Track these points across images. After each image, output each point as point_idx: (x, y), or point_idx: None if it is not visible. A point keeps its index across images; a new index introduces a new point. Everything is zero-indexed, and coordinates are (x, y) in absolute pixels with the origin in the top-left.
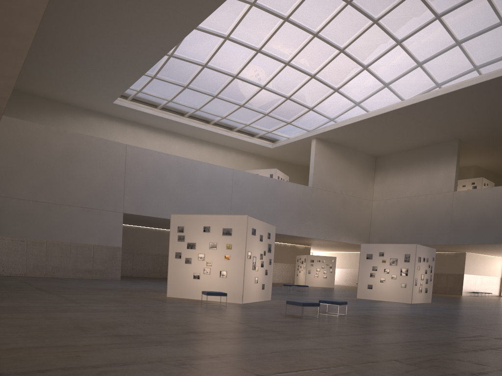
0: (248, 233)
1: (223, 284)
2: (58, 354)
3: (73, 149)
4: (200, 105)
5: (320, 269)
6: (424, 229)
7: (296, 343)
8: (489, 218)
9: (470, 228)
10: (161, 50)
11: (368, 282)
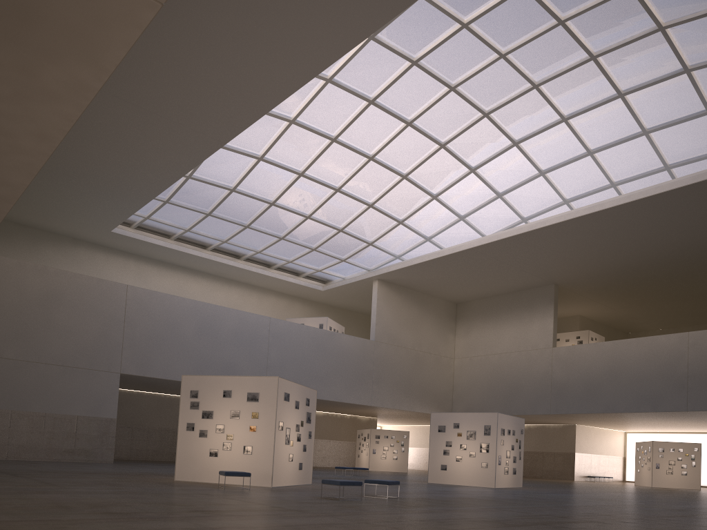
0: (280, 399)
1: (247, 463)
2: (40, 526)
3: (55, 290)
4: (228, 237)
5: (389, 447)
6: (520, 395)
7: (317, 519)
8: (596, 381)
9: (575, 394)
10: (175, 172)
11: (442, 461)
